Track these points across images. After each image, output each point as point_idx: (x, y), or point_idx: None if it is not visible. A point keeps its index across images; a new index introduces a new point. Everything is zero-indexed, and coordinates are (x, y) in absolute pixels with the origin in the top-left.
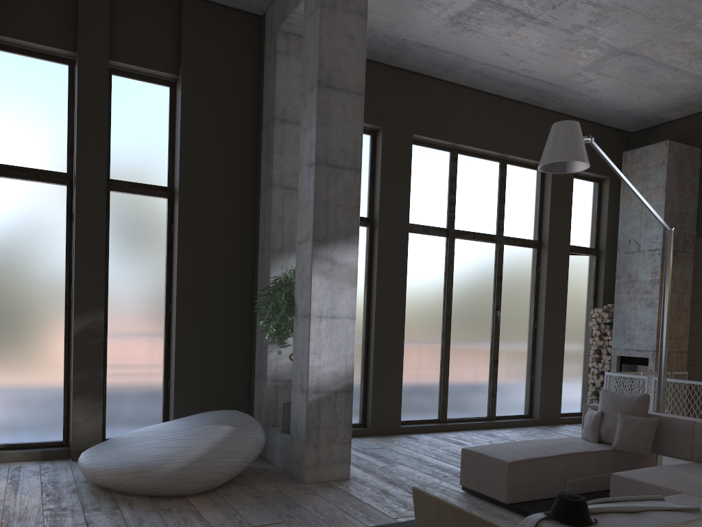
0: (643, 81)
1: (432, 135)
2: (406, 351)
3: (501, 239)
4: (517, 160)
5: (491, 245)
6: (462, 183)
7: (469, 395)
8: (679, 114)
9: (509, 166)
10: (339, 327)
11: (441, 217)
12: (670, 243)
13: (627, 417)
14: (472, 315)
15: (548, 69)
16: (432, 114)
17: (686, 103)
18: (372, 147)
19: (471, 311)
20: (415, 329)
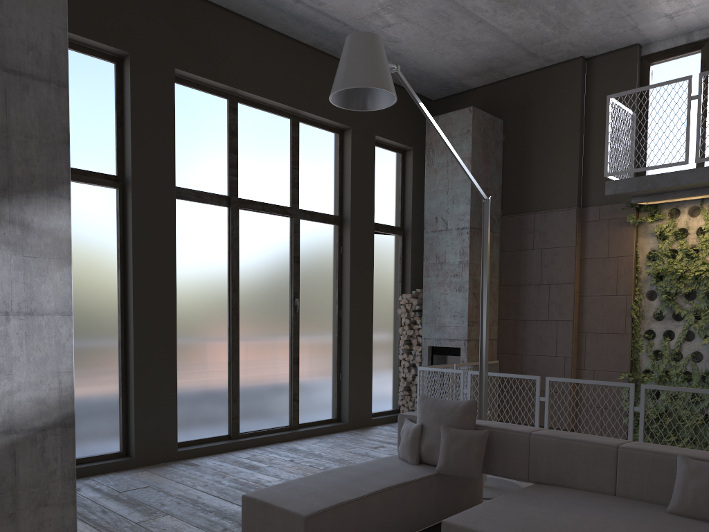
0: (446, 33)
1: (201, 73)
2: (182, 353)
3: (296, 213)
4: (311, 118)
5: (285, 219)
6: (245, 140)
7: (266, 402)
8: (480, 81)
9: (302, 125)
10: (44, 329)
11: (221, 181)
12: (487, 214)
13: (452, 431)
14: (266, 305)
15: (342, 3)
16: (200, 46)
17: (488, 68)
18: (118, 79)
19: (264, 299)
20: (193, 324)
